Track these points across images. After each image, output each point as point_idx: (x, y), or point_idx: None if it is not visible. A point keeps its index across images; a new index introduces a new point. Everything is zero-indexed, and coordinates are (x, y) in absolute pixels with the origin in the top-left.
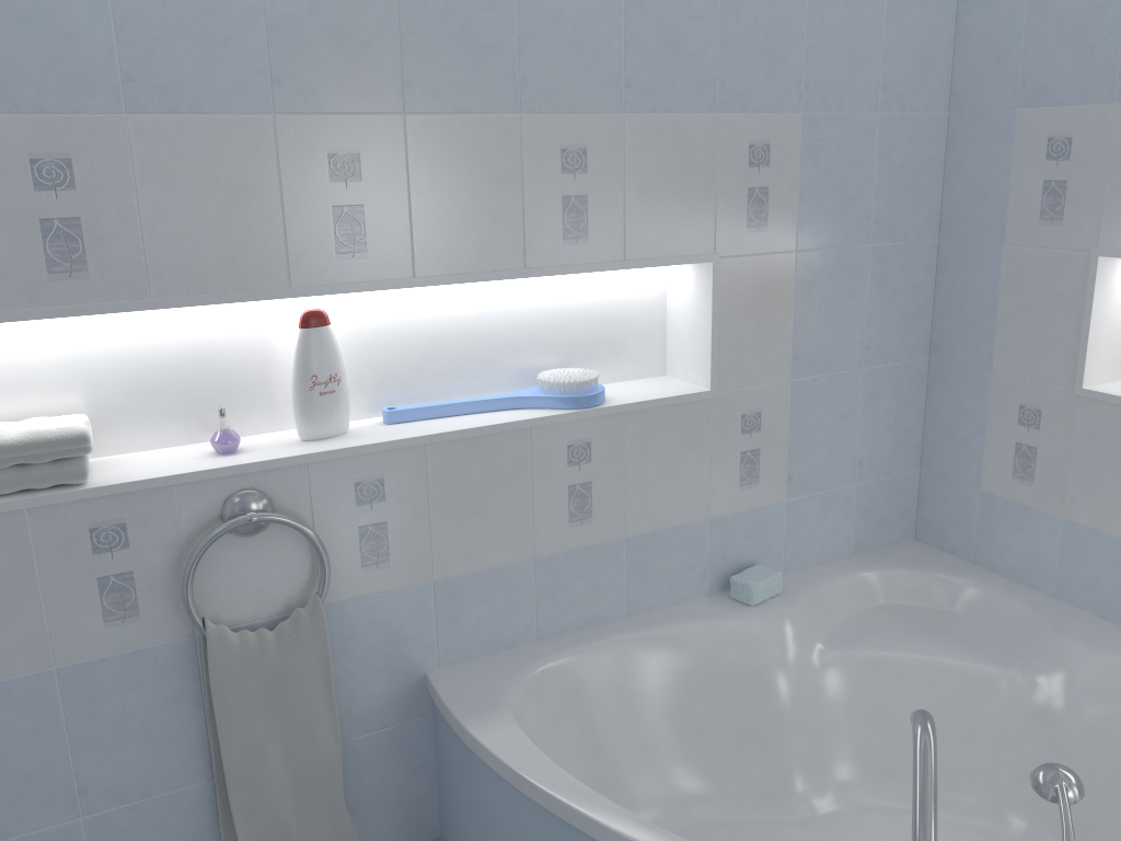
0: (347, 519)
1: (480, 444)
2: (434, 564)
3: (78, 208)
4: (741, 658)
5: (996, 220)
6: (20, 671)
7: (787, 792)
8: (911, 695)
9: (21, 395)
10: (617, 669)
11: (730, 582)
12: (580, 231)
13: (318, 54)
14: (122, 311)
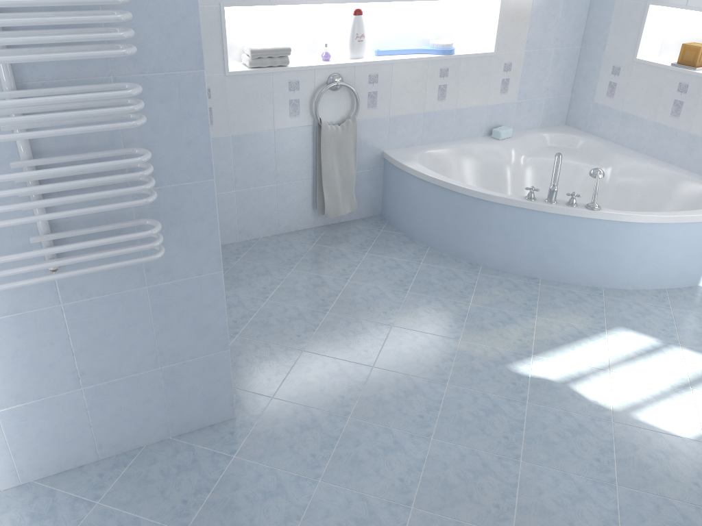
0: (365, 89)
1: (410, 65)
2: (390, 110)
3: None
4: (494, 157)
5: None
6: (264, 129)
7: None
8: None
9: (261, 34)
10: (449, 157)
11: (492, 131)
12: None
13: None
14: (306, 4)
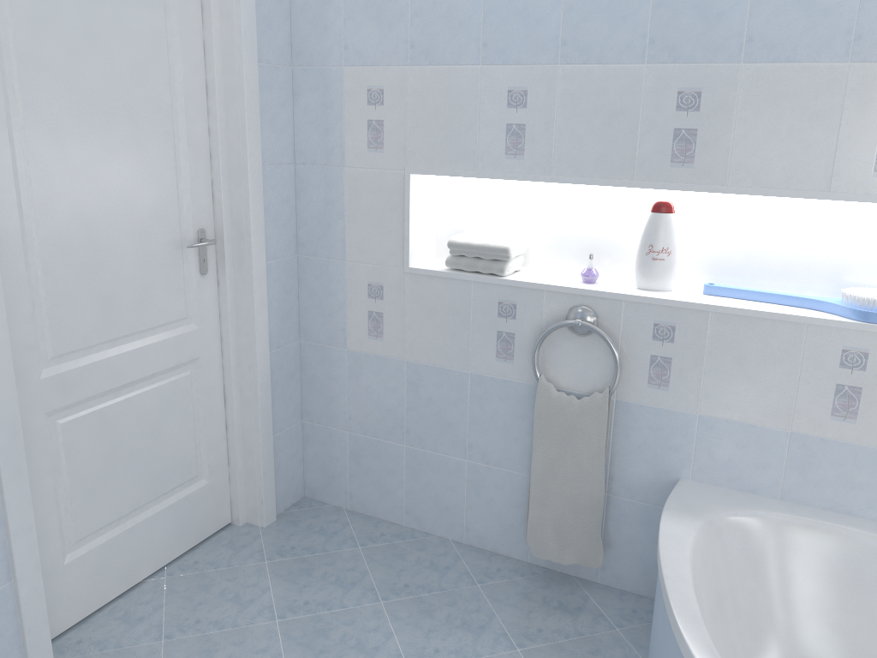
0: (644, 347)
1: (757, 324)
2: (701, 402)
3: (525, 119)
4: None
5: None
6: (454, 367)
7: None
8: None
9: (501, 224)
10: (837, 553)
11: None
12: None
13: (683, 22)
14: (535, 181)
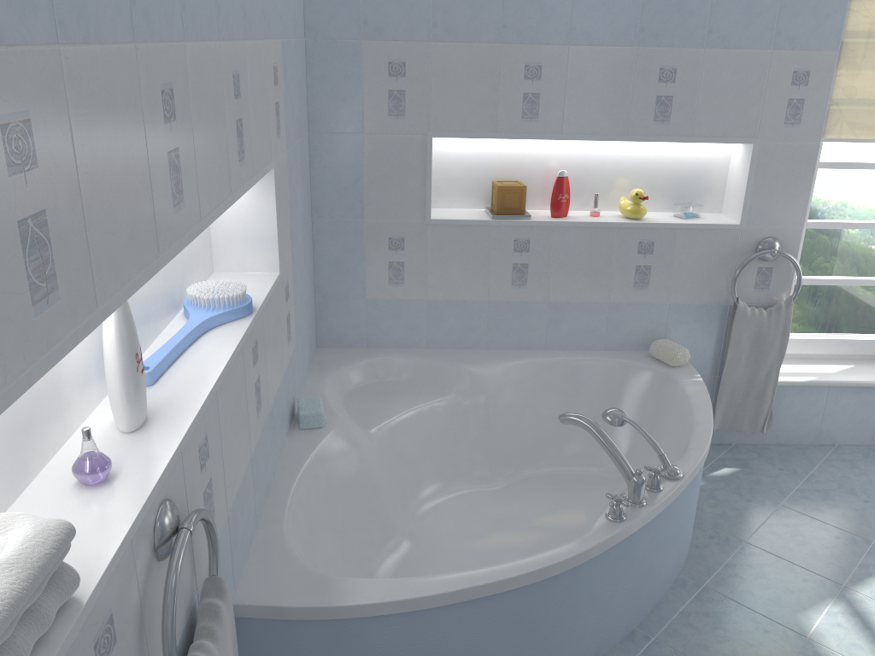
0: (199, 490)
1: (231, 370)
2: (227, 499)
3: (43, 196)
4: (346, 463)
5: (356, 117)
6: None
7: (393, 533)
8: (412, 436)
9: None
10: (304, 515)
11: (301, 417)
12: (242, 153)
13: None
14: (88, 334)
